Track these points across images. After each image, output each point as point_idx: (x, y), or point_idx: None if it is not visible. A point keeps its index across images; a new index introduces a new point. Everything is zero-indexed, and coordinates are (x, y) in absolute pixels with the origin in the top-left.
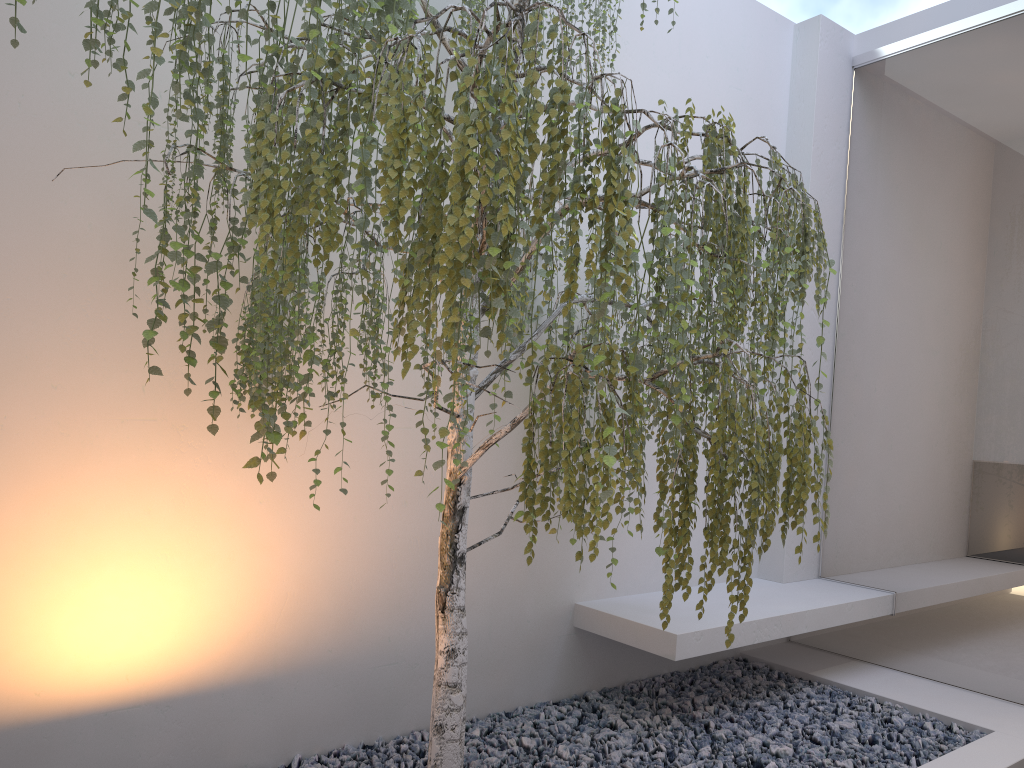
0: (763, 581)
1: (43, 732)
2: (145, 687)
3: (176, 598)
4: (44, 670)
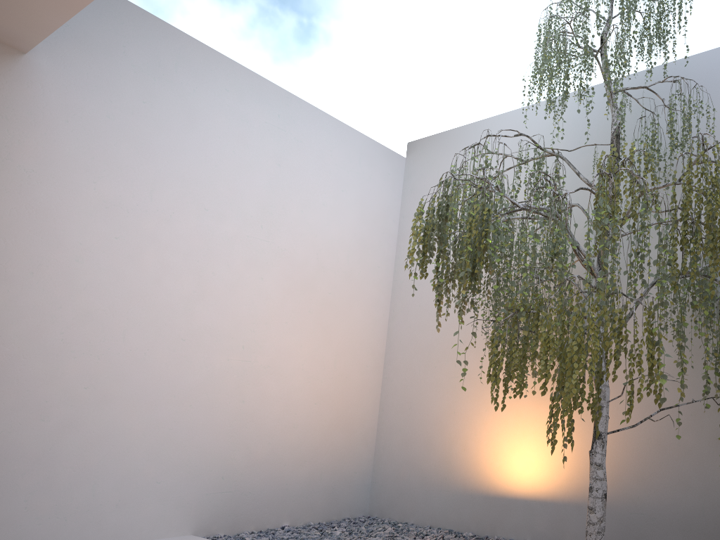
0: None
1: (508, 502)
2: (537, 493)
3: (547, 454)
4: (509, 476)
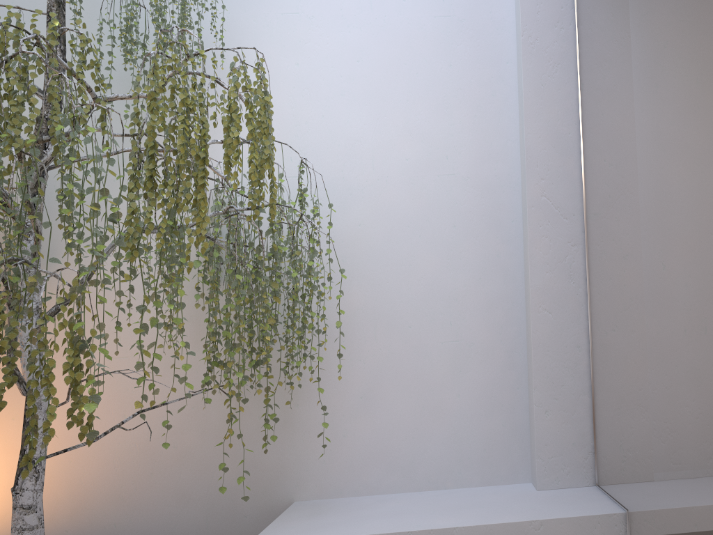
0: (524, 487)
1: None
2: None
3: None
4: None
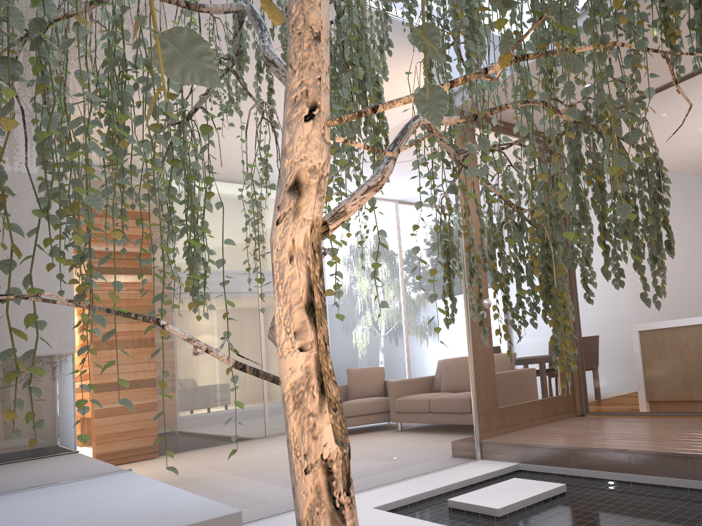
0: None
1: None
2: None
3: None
4: None
